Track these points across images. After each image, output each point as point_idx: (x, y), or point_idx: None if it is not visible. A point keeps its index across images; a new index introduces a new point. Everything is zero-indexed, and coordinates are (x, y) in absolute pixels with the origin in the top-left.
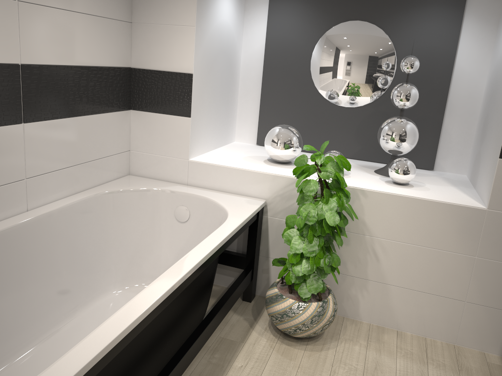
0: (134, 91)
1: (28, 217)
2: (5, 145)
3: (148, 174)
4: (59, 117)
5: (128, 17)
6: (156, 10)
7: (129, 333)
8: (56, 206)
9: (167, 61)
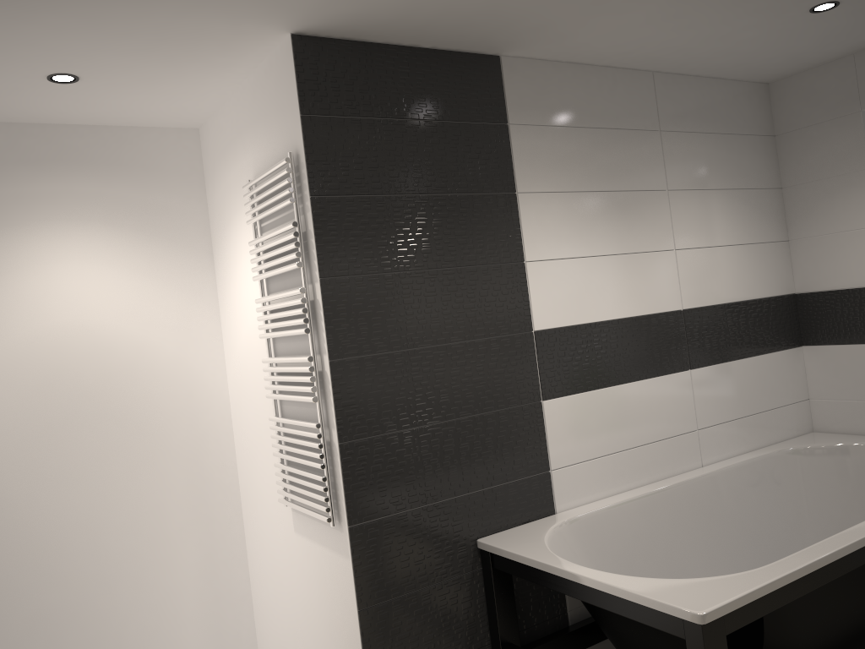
0: (803, 322)
1: (706, 471)
2: (676, 393)
3: (841, 428)
4: (722, 360)
5: (783, 236)
6: (818, 219)
7: (851, 557)
8: (732, 462)
9: (843, 276)
